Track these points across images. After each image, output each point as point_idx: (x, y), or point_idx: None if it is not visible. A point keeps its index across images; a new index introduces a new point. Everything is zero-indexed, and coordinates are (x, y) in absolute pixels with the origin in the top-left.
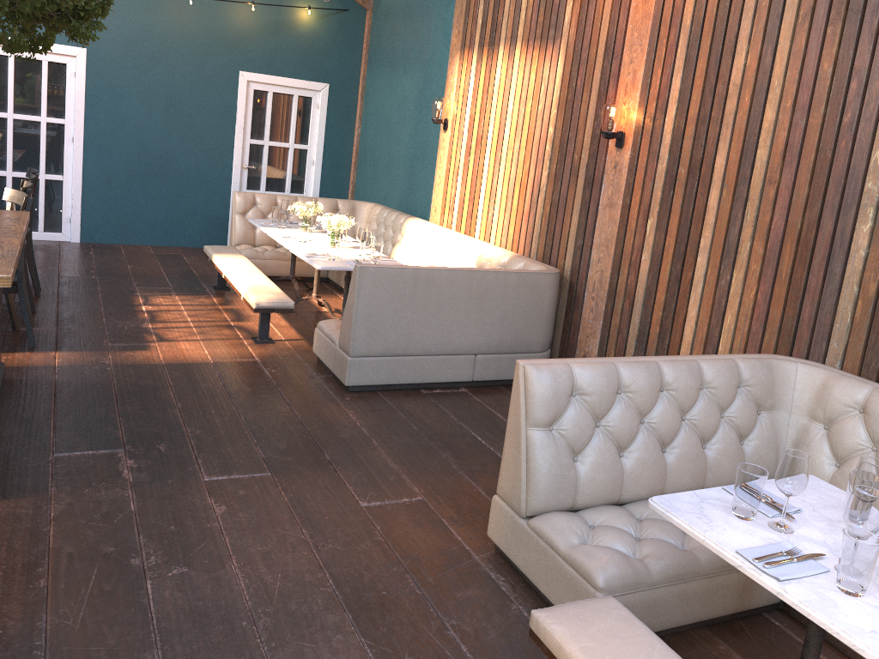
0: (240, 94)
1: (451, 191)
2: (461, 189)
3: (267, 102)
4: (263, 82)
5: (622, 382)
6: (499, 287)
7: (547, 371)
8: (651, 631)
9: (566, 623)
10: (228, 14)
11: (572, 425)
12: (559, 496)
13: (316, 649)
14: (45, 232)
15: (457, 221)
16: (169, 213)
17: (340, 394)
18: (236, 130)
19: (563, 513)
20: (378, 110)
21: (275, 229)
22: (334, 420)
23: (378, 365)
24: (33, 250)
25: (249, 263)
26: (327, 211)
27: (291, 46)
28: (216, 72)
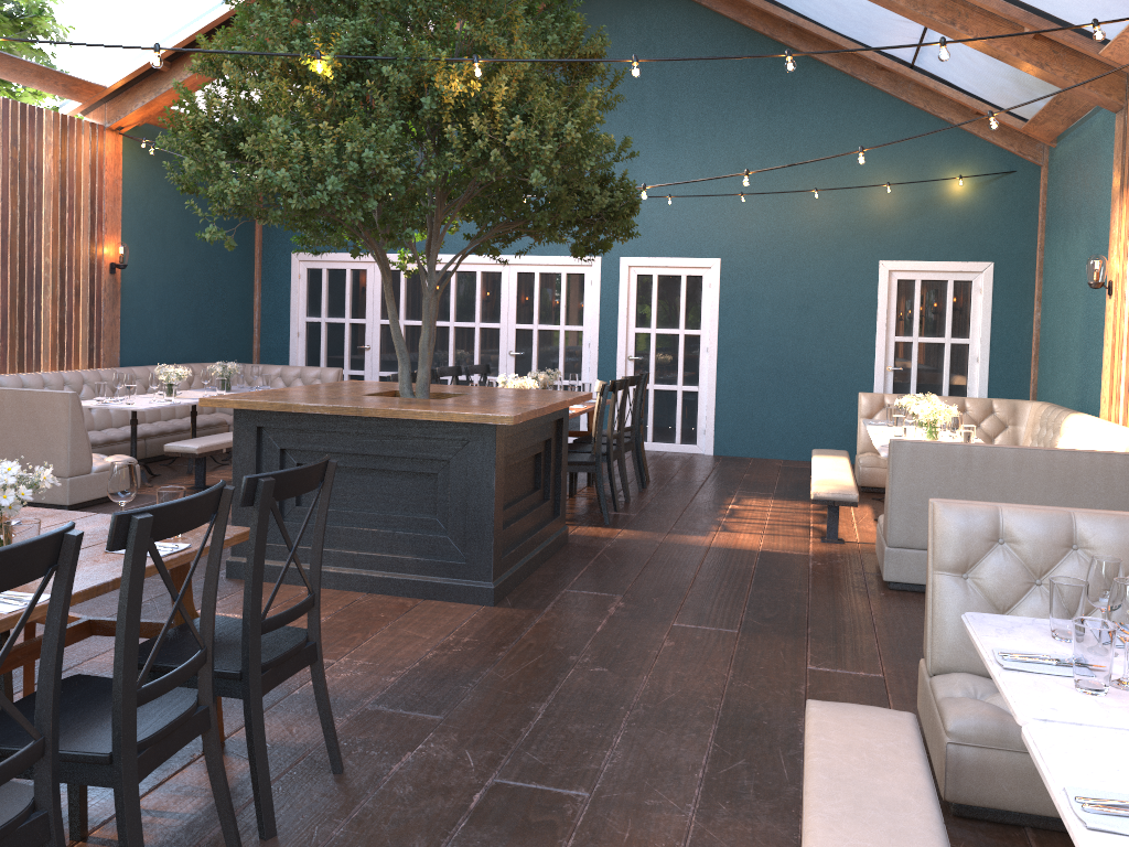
0: (881, 286)
1: (1116, 373)
2: (1125, 368)
3: (914, 292)
4: (908, 270)
5: (1078, 535)
6: (1096, 474)
7: (957, 508)
8: (917, 735)
9: (826, 708)
10: (864, 201)
11: (990, 574)
12: (968, 654)
13: (665, 735)
14: (681, 444)
15: (1123, 411)
16: (803, 423)
17: (876, 589)
18: (877, 327)
19: (970, 673)
20: (1054, 285)
21: (881, 427)
22: (846, 607)
23: (924, 561)
24: (640, 448)
25: (843, 463)
26: (976, 413)
27: (941, 225)
28: (852, 265)
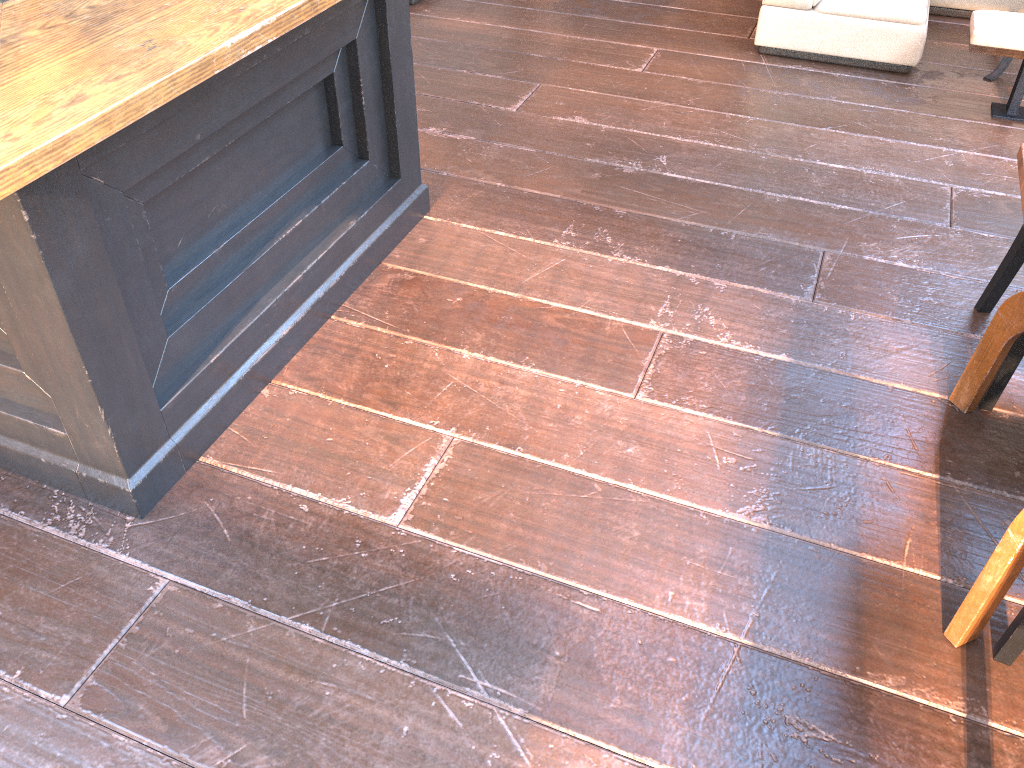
0: None
1: None
2: None
3: None
4: None
5: None
6: None
7: None
8: None
9: (1003, 27)
10: None
11: None
12: None
13: (819, 145)
14: None
15: None
16: None
17: (412, 10)
18: None
19: None
20: None
21: None
22: (468, 31)
23: None
24: None
25: None
26: None
27: None
28: None
